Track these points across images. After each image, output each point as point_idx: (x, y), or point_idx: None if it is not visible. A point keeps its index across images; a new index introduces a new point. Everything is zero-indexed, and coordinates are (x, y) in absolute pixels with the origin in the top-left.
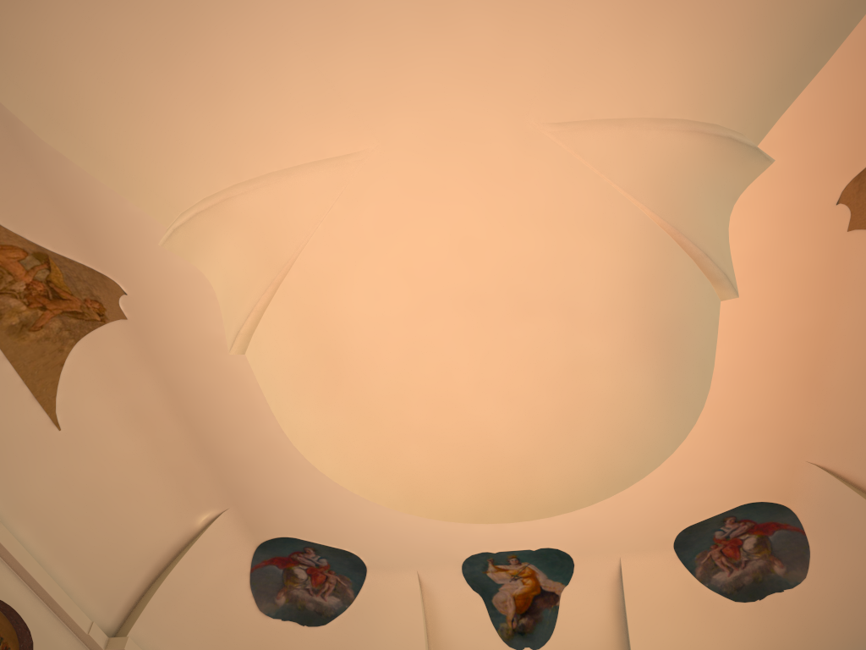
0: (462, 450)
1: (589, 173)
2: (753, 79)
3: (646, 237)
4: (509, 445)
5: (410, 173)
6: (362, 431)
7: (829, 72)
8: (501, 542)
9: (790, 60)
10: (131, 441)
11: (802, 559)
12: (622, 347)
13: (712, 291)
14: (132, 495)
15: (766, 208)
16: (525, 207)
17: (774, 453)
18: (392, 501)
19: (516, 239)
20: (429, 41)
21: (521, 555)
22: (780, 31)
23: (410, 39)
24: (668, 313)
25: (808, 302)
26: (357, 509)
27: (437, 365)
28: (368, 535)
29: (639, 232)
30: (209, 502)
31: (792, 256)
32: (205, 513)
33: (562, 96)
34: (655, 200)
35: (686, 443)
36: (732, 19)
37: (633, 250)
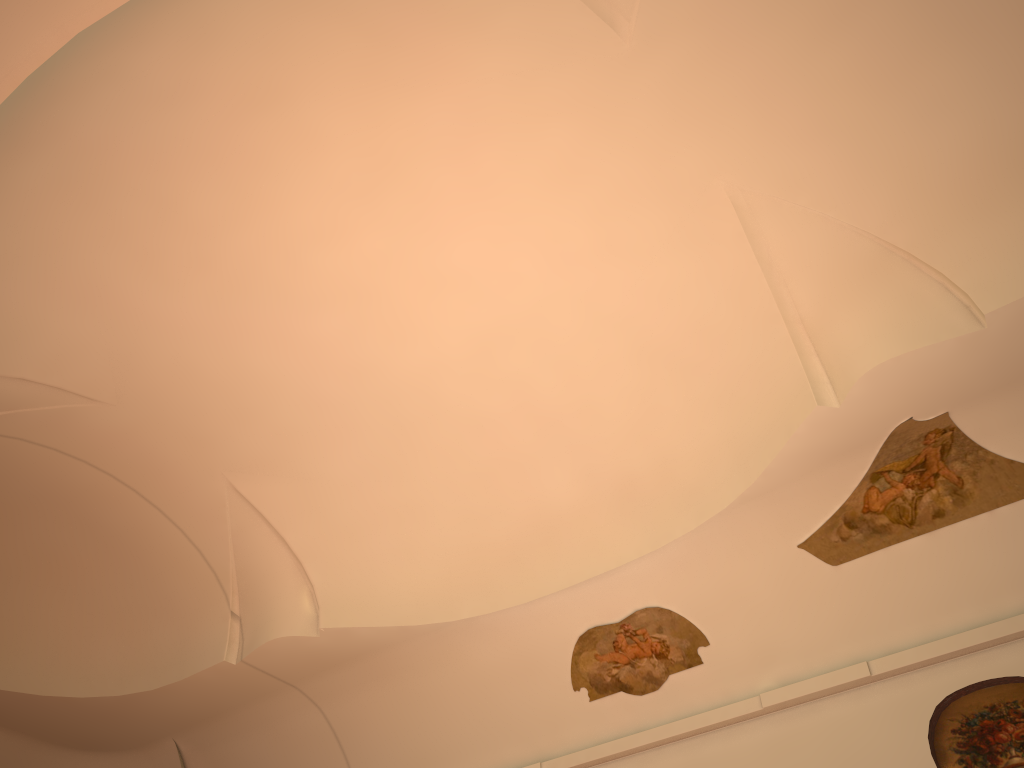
0: None
1: None
2: None
3: None
4: None
5: (743, 132)
6: None
7: None
8: None
9: None
10: None
11: None
12: None
13: None
14: None
15: None
16: None
17: None
18: None
19: None
20: (591, 174)
21: None
22: None
23: (596, 189)
24: None
25: None
26: None
27: None
28: None
29: None
30: None
31: None
32: None
33: (580, 38)
34: None
35: None
36: None
37: None
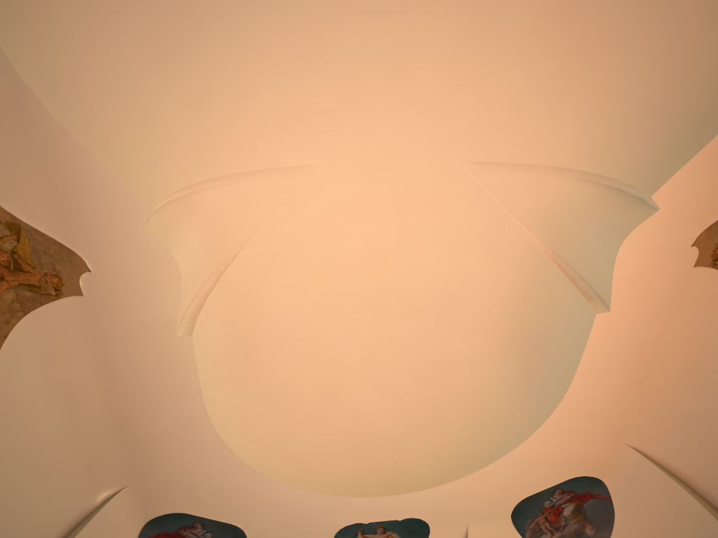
0: (343, 431)
1: (493, 205)
2: (644, 147)
3: (530, 259)
4: (384, 427)
5: (346, 189)
6: (263, 412)
7: (710, 148)
8: (375, 513)
9: (676, 136)
10: (52, 417)
11: (608, 523)
12: (489, 347)
13: (586, 306)
14: (40, 472)
15: (645, 244)
16: (433, 227)
17: (603, 436)
18: (287, 477)
19: (419, 253)
20: (387, 82)
21: (388, 525)
22: (667, 115)
23: (372, 77)
24: (537, 321)
25: (655, 319)
26: (255, 484)
27: (331, 355)
28: (258, 509)
29: (525, 255)
30: (111, 479)
31: (653, 282)
32: (105, 490)
33: (484, 141)
34: (545, 231)
35: (542, 427)
36: (629, 100)
37: (516, 269)
